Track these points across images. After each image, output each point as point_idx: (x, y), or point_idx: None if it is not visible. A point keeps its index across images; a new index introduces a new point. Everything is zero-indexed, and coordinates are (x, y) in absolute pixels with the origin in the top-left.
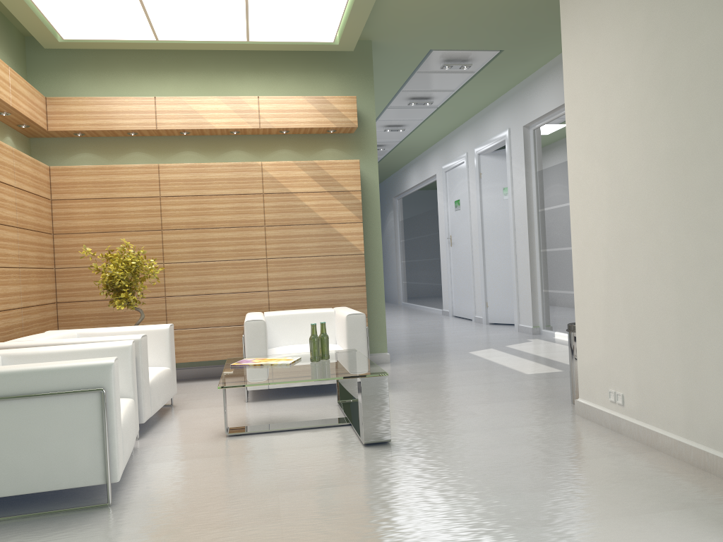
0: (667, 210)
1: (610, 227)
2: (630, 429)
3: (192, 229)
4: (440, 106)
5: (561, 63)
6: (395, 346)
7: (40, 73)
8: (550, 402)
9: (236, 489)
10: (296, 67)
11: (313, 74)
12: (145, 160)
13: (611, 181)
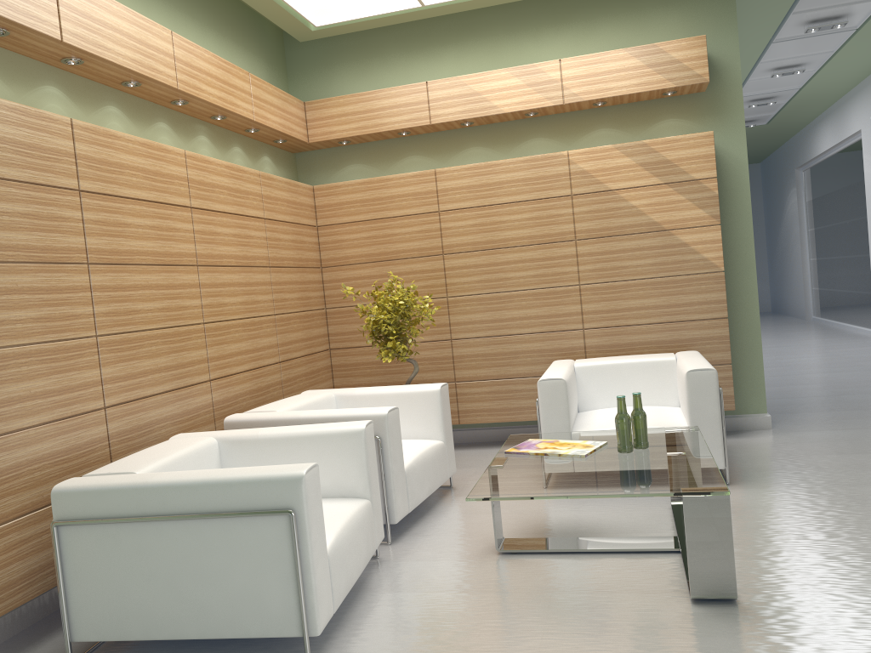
0: None
1: None
2: None
3: (480, 250)
4: (861, 27)
5: None
6: (786, 396)
7: (301, 73)
8: None
9: None
10: (616, 7)
11: (640, 13)
12: (423, 165)
13: None
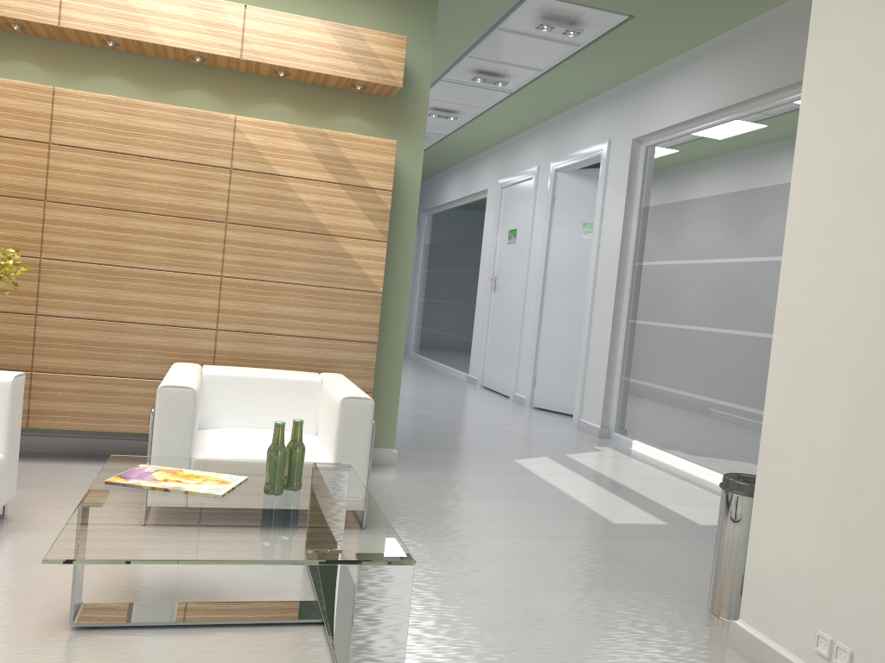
0: None
1: (878, 333)
2: None
3: (100, 207)
4: (515, 92)
5: (711, 54)
6: (404, 430)
7: None
8: (672, 604)
9: None
10: None
11: None
12: (36, 78)
13: None
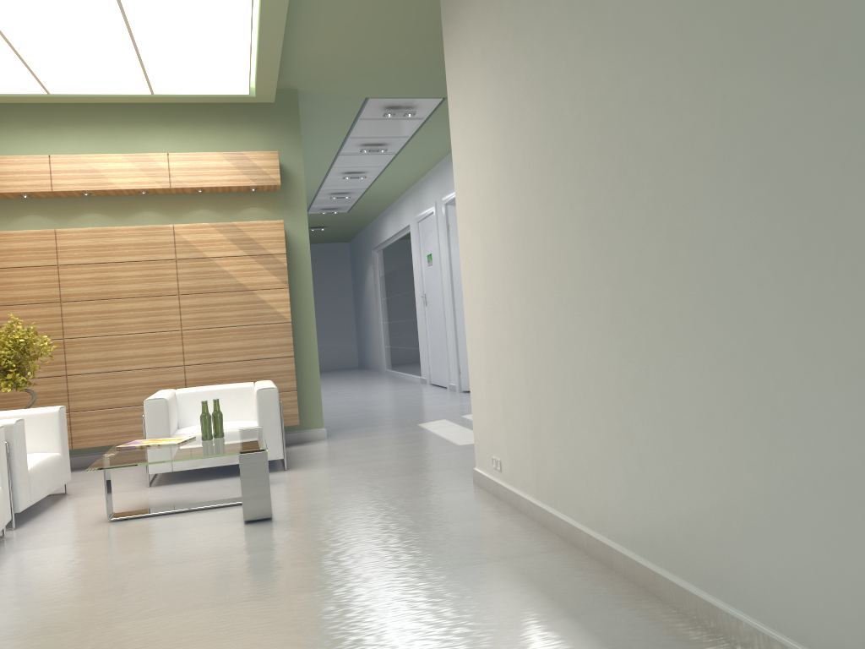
0: (516, 282)
1: (485, 296)
2: (505, 494)
3: (96, 299)
4: (399, 152)
5: None
6: (345, 420)
7: None
8: (458, 472)
9: (94, 569)
10: (214, 119)
11: (232, 127)
12: (43, 224)
13: (483, 251)
